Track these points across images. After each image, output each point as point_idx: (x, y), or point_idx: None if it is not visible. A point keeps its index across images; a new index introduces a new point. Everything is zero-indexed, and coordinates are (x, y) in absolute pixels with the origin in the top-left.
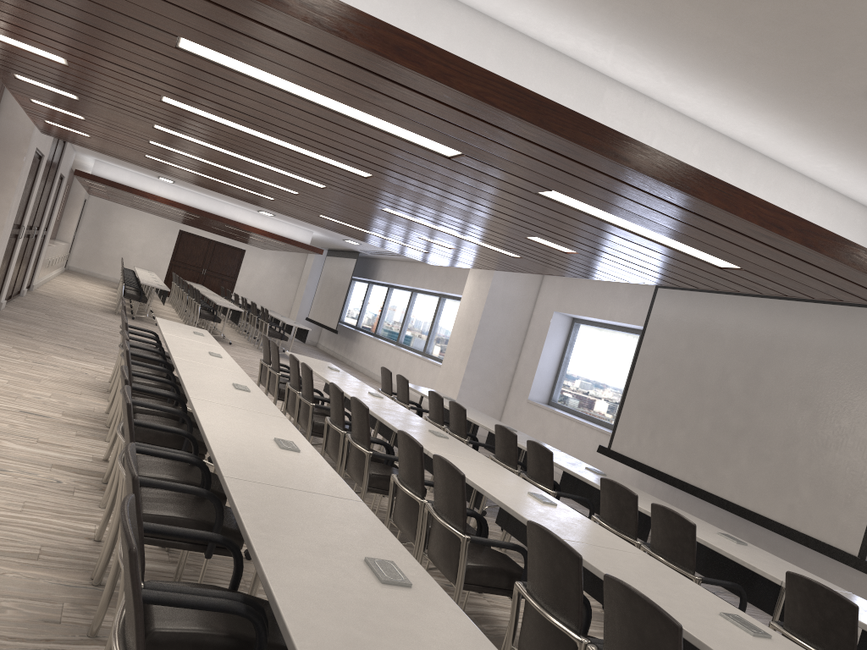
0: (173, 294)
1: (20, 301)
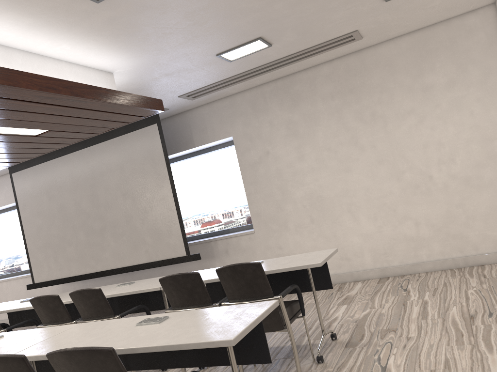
0: None
1: None
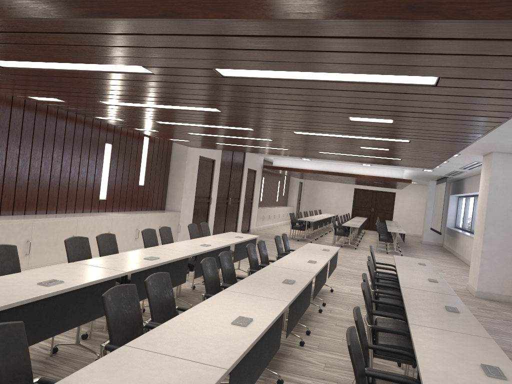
0: None
1: None
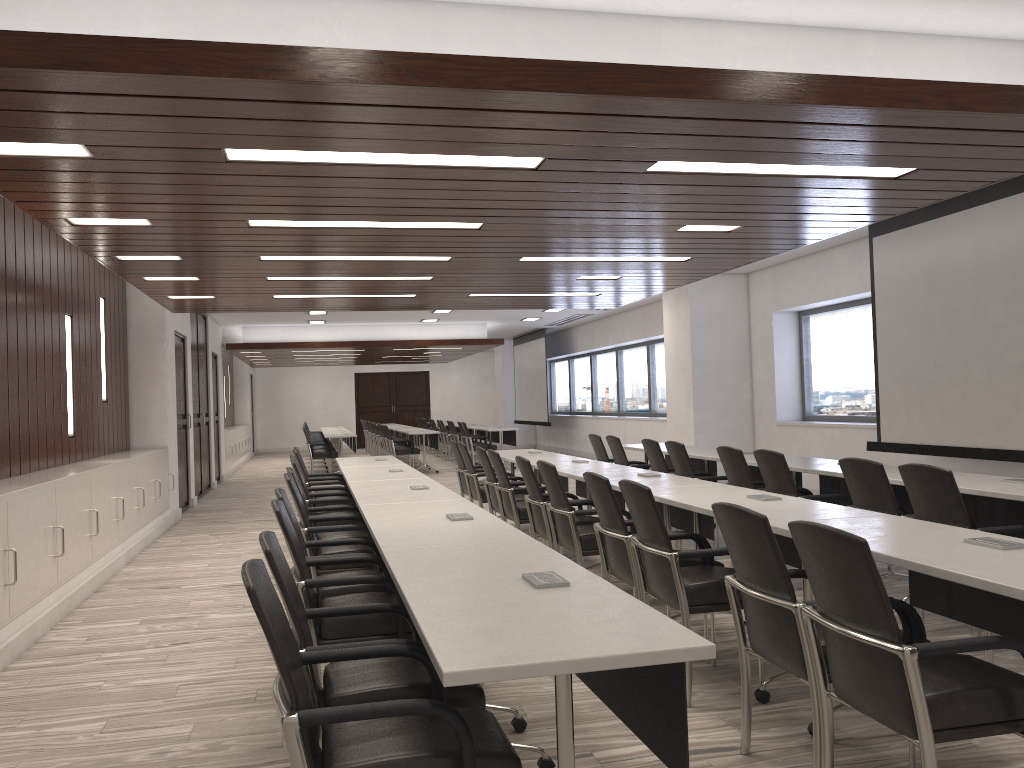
0: (368, 442)
1: (212, 494)
